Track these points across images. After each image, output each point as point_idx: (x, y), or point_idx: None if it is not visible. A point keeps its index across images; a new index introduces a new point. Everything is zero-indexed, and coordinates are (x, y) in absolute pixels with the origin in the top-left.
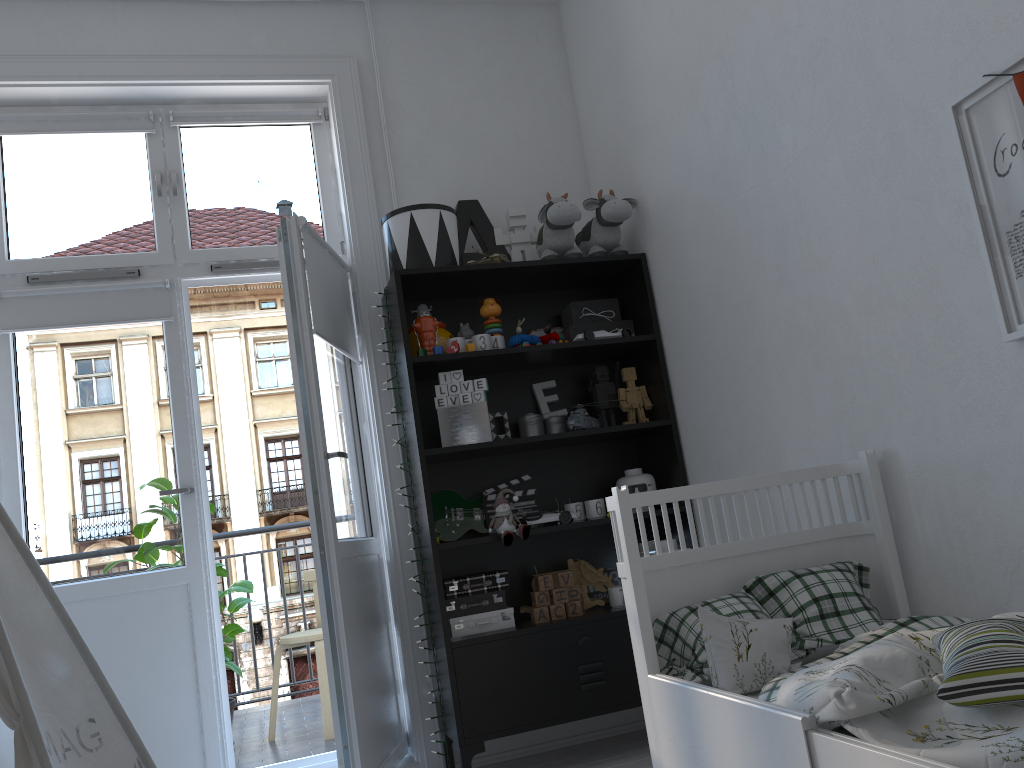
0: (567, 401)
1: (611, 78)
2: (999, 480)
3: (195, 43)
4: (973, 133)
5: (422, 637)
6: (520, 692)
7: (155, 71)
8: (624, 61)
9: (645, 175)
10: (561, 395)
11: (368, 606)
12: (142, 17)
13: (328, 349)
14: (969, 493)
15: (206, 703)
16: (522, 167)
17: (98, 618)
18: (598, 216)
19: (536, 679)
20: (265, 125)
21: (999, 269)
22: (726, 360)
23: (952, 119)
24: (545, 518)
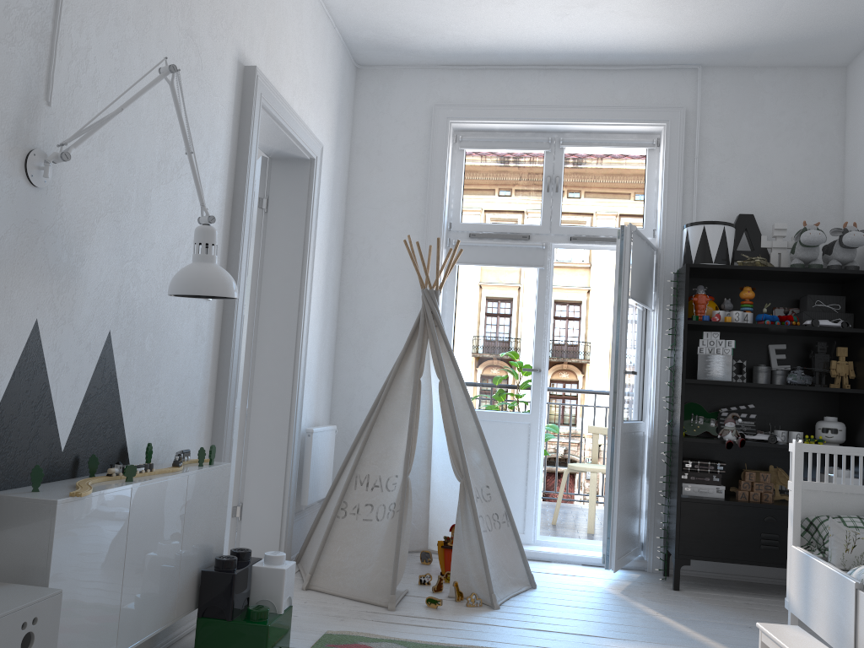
0: (792, 360)
1: None
2: None
3: (583, 97)
4: None
5: (662, 489)
6: (719, 538)
7: (557, 116)
8: None
9: None
10: (788, 355)
11: (632, 462)
12: (554, 80)
13: (635, 304)
14: None
15: (529, 492)
16: (792, 190)
17: None
18: (840, 241)
19: (731, 533)
20: (617, 148)
21: None
22: None
23: None
24: (758, 436)
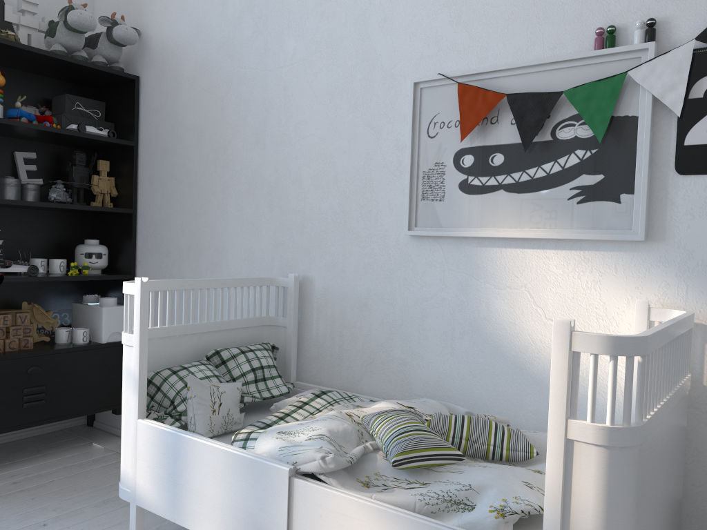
0: (43, 173)
1: None
2: (375, 311)
3: None
4: (422, 105)
5: None
6: None
7: None
8: None
9: (155, 16)
10: (39, 166)
11: None
12: None
13: None
14: (354, 314)
15: None
16: None
17: None
18: (109, 33)
19: None
20: None
21: (413, 191)
22: (195, 181)
23: (412, 90)
24: (14, 268)
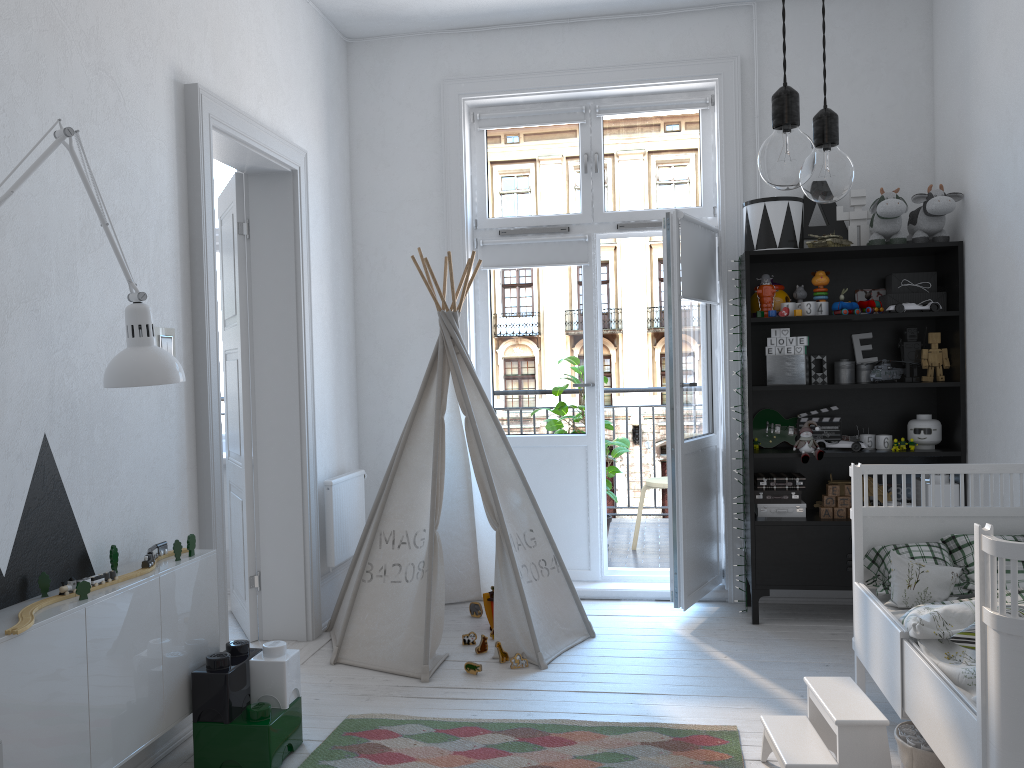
0: (880, 350)
1: (960, 79)
2: None
3: (618, 53)
4: None
5: (739, 509)
6: (800, 563)
7: (588, 80)
8: (970, 71)
9: (971, 177)
10: (875, 345)
11: (702, 483)
12: (582, 35)
13: (692, 301)
14: None
15: (592, 523)
16: (873, 146)
17: (531, 459)
18: (924, 208)
19: (813, 557)
20: (664, 111)
21: None
22: (1001, 353)
23: None
24: (840, 444)
